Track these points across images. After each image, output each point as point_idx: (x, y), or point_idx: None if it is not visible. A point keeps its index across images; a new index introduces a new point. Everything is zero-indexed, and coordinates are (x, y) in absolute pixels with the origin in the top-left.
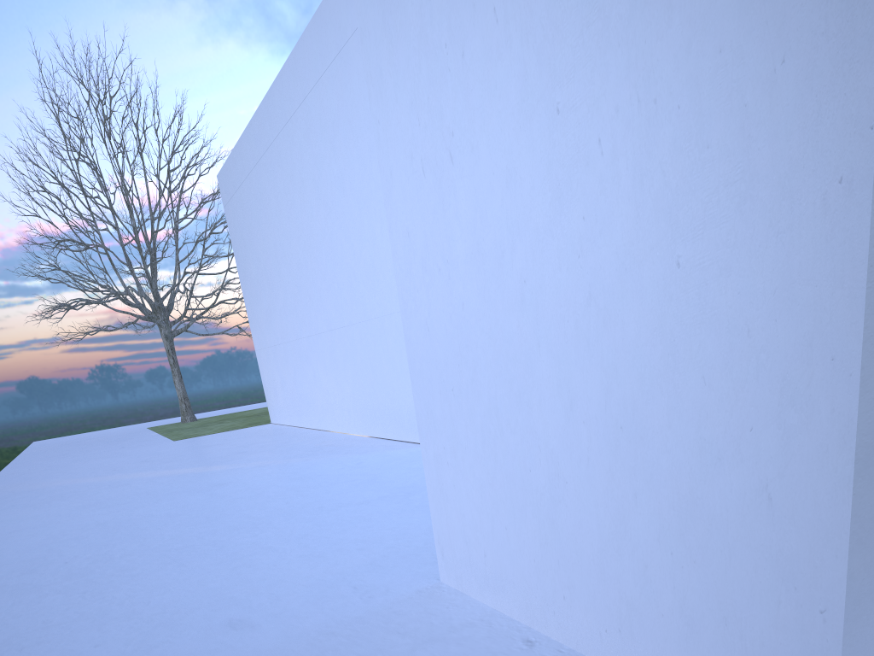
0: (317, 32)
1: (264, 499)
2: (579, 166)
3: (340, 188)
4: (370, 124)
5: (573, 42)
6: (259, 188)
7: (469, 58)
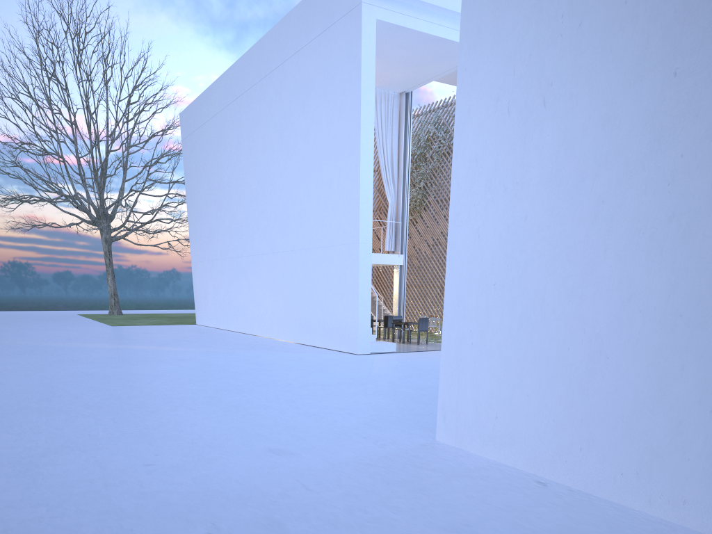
0: (306, 11)
1: (232, 373)
2: (687, 116)
3: (304, 139)
4: (344, 92)
5: (706, 24)
6: (221, 129)
7: (586, 28)
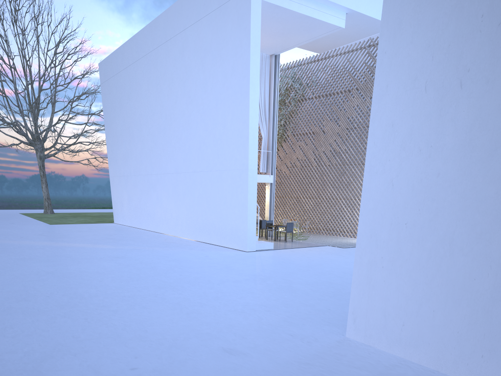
0: None
1: (161, 270)
2: None
3: (203, 88)
4: (236, 54)
5: None
6: (134, 77)
7: None
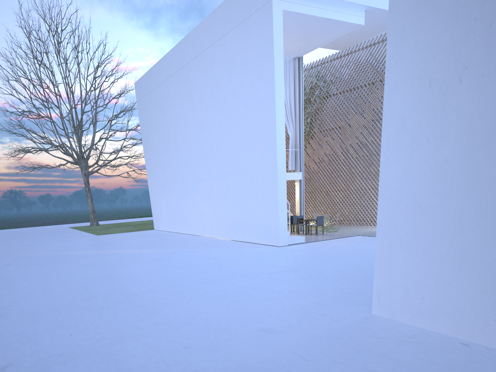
0: (229, 7)
1: (201, 268)
2: None
3: (231, 97)
4: (261, 63)
5: None
6: (167, 93)
7: (495, 27)
